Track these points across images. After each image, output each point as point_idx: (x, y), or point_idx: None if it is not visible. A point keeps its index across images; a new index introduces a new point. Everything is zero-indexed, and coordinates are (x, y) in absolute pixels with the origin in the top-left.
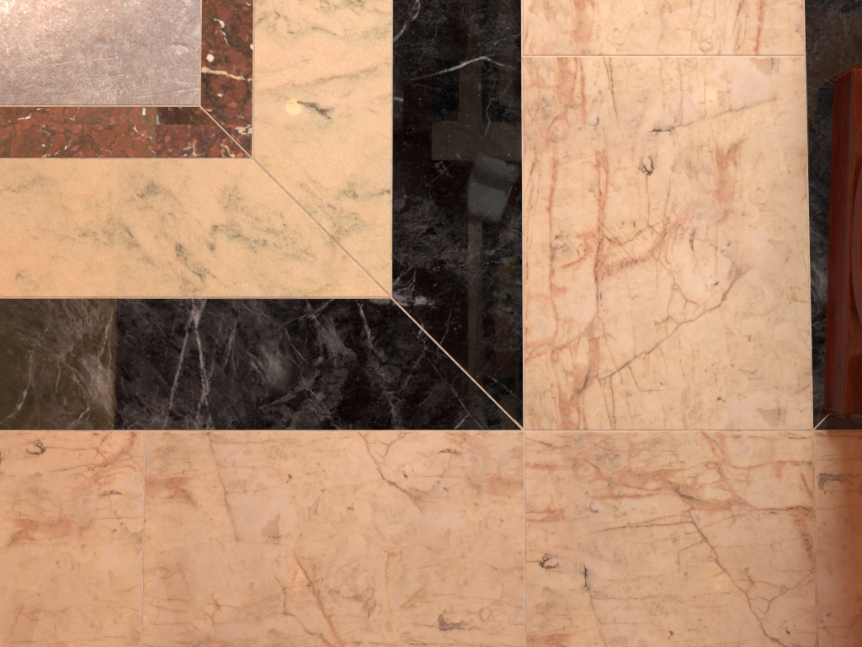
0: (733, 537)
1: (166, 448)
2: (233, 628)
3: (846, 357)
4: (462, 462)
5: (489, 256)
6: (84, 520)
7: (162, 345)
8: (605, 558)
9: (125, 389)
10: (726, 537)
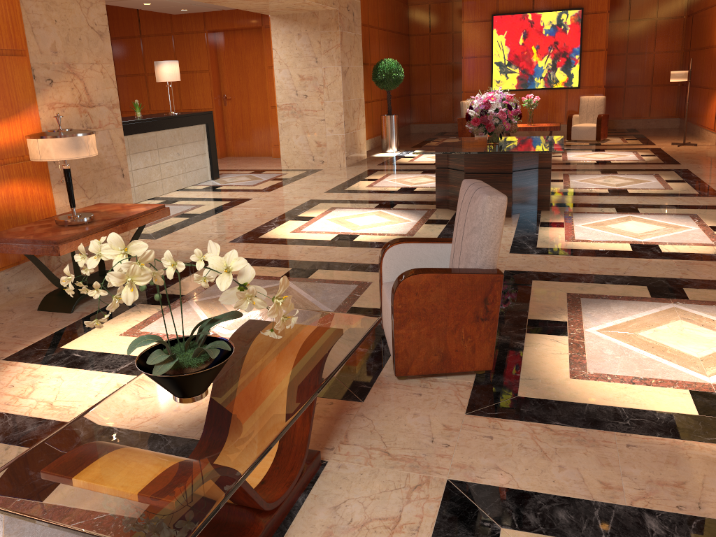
0: (372, 441)
1: (614, 497)
2: (577, 447)
3: (311, 464)
4: (475, 473)
5: (449, 532)
6: (650, 483)
7: (620, 530)
8: (423, 443)
9: (638, 519)
10: (375, 441)
